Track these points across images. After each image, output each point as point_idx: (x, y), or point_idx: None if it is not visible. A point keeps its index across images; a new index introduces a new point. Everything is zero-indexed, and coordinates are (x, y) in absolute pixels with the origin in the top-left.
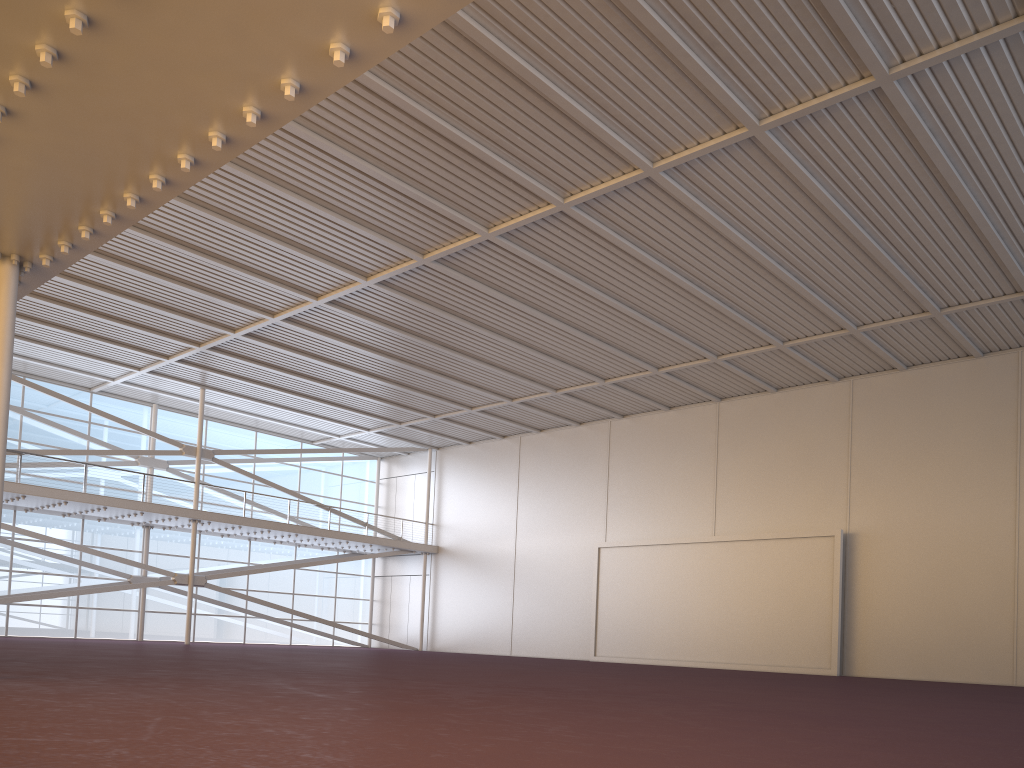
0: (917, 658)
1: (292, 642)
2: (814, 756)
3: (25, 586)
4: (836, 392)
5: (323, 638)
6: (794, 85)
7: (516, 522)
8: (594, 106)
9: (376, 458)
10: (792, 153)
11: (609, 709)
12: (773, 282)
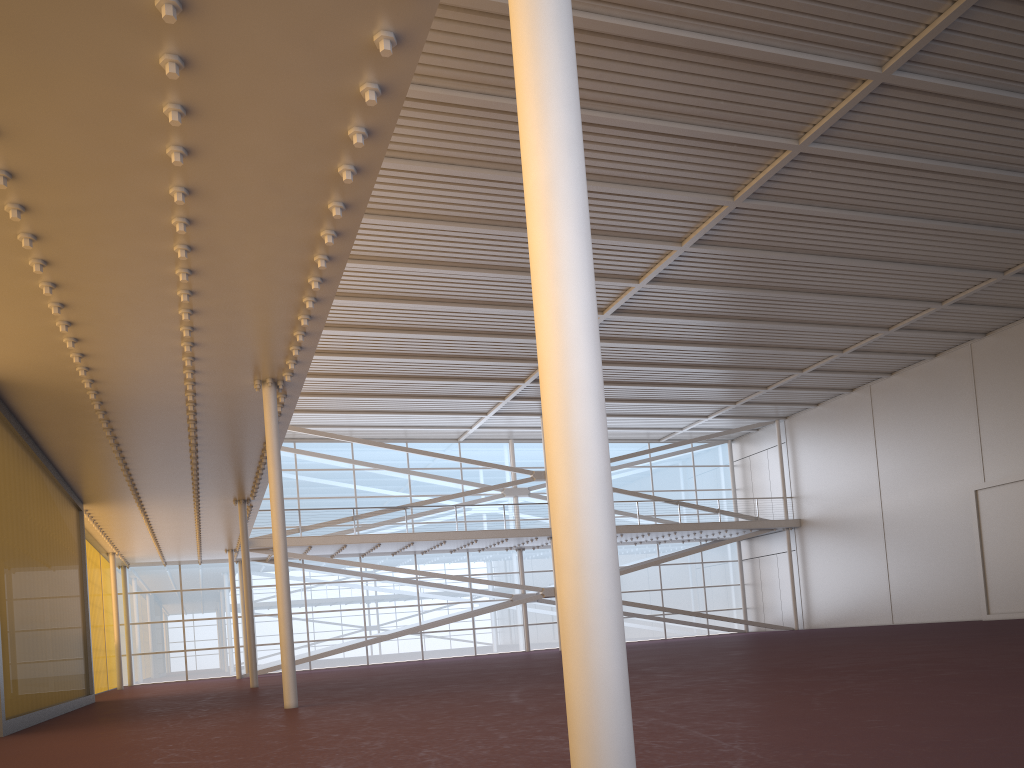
0: None
1: (667, 636)
2: (831, 739)
3: (431, 616)
4: None
5: (697, 628)
6: None
7: (878, 479)
8: (785, 41)
9: (726, 441)
10: None
11: (777, 692)
12: None
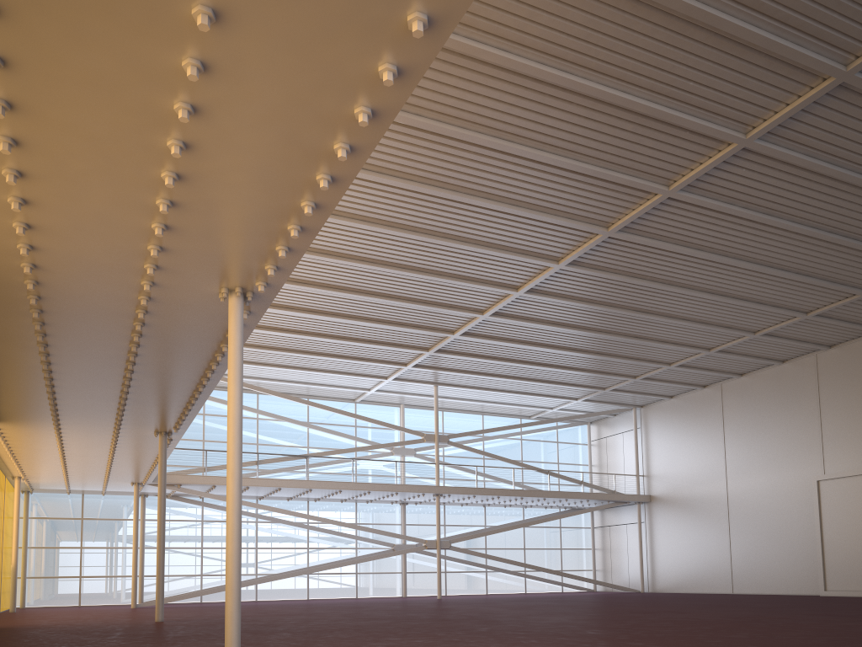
0: None
1: (527, 591)
2: None
3: (318, 559)
4: None
5: (553, 585)
6: None
7: (725, 465)
8: (771, 23)
9: (586, 423)
10: None
11: None
12: None
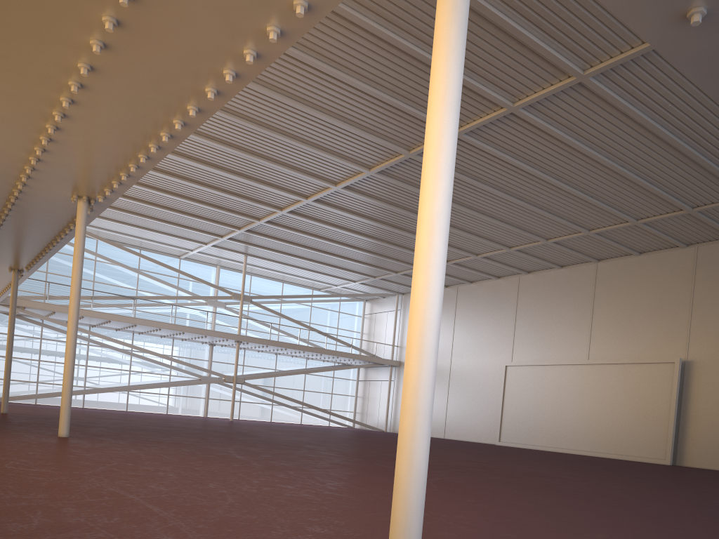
0: None
1: (302, 422)
2: (456, 508)
3: (138, 380)
4: (684, 255)
5: (322, 420)
6: (604, 46)
7: (452, 346)
8: (465, 69)
9: (362, 300)
10: (613, 91)
11: None
12: (620, 179)
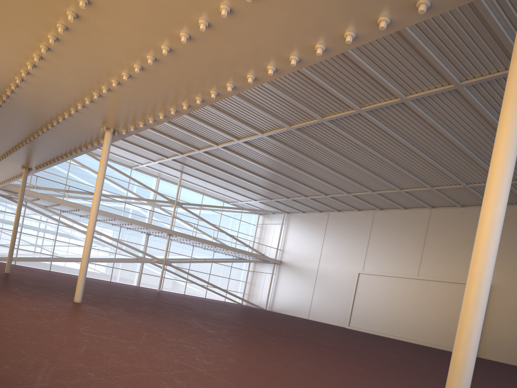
0: (512, 353)
1: (206, 297)
2: None
3: (92, 254)
4: None
5: (220, 297)
6: (479, 67)
7: (320, 254)
8: (378, 68)
9: (258, 214)
10: (476, 98)
11: (331, 357)
12: (463, 155)
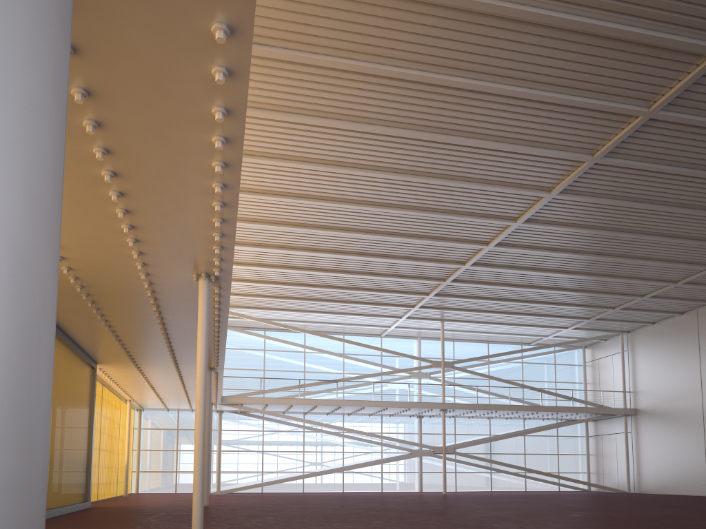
0: None
1: (526, 489)
2: None
3: (351, 460)
4: None
5: (550, 485)
6: None
7: (700, 382)
8: (641, 21)
9: (581, 347)
10: None
11: None
12: None
